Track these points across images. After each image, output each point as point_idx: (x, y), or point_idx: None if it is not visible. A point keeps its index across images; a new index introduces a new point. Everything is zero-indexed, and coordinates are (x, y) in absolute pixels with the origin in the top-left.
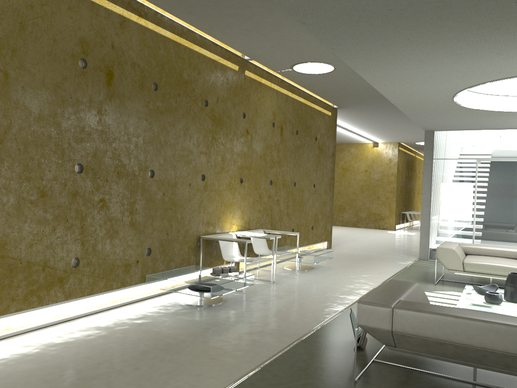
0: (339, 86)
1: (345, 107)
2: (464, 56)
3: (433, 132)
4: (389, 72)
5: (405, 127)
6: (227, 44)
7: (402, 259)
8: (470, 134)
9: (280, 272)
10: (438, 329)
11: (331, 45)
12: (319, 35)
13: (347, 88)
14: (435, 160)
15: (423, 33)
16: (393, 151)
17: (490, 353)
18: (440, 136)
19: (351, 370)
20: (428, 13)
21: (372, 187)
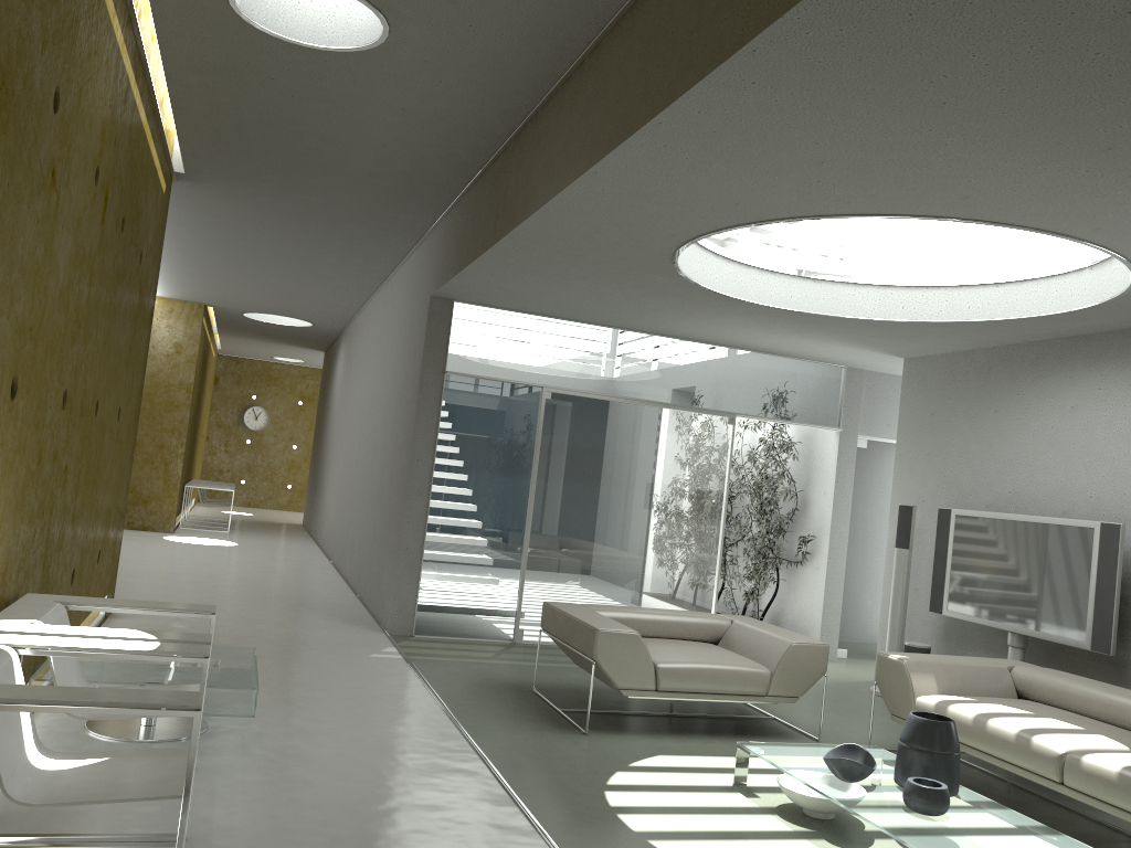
0: (294, 108)
1: (204, 180)
2: (1040, 130)
3: (452, 304)
4: (783, 108)
5: (284, 271)
6: None
7: (358, 641)
8: (533, 323)
9: None
10: None
11: None
12: None
13: (308, 122)
14: (450, 376)
15: None
16: (188, 325)
17: None
18: (465, 317)
19: None
20: None
21: None
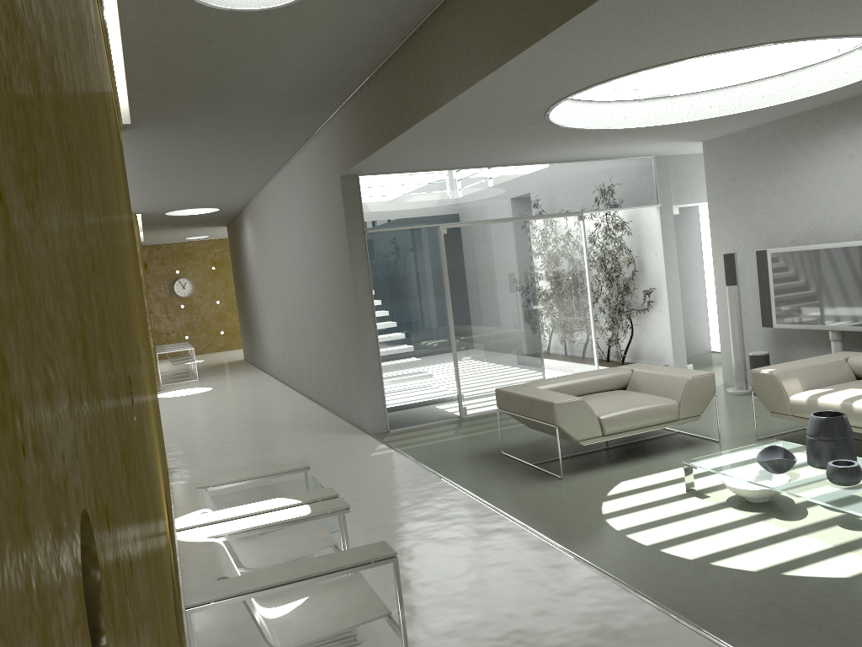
0: (227, 58)
1: (146, 126)
2: None
3: (358, 178)
4: None
5: (202, 176)
6: None
7: (355, 445)
8: (420, 179)
9: None
10: None
11: None
12: None
13: (237, 66)
14: (369, 234)
15: None
16: None
17: None
18: (370, 186)
19: None
20: None
21: None
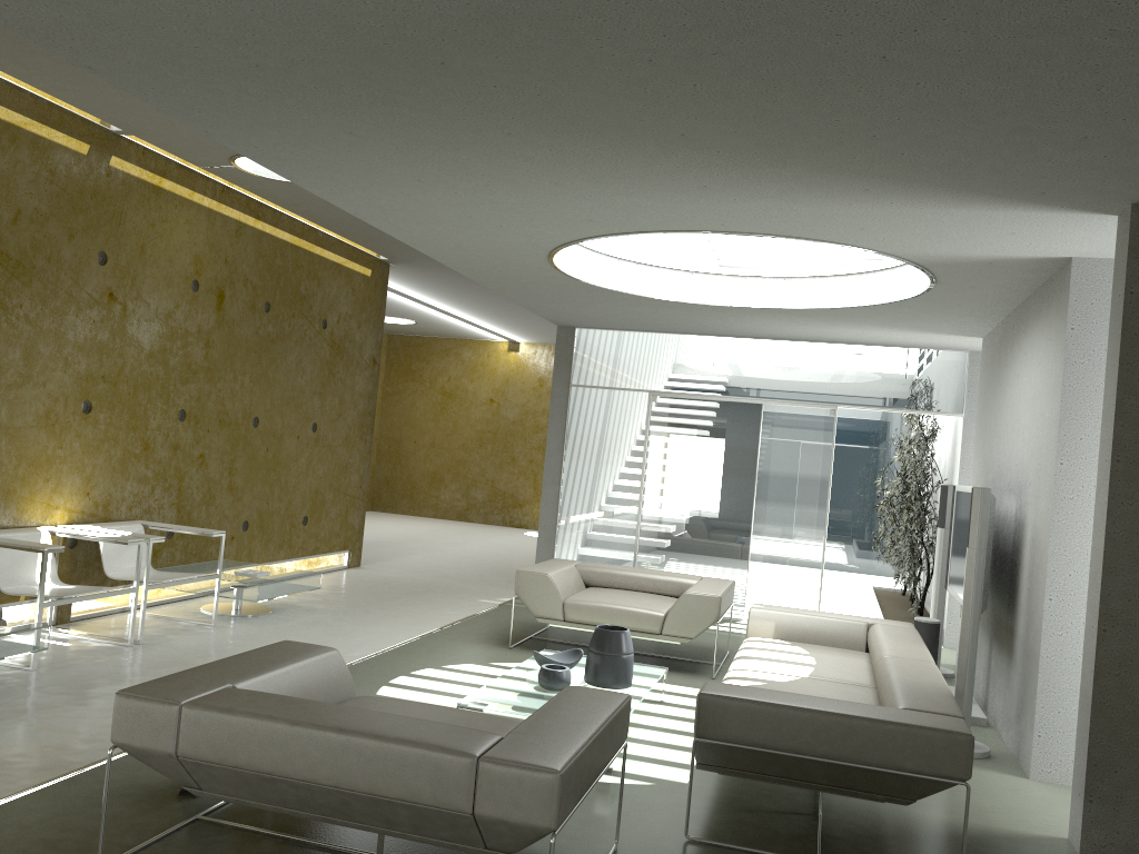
0: None
1: (404, 262)
2: (496, 182)
3: (574, 330)
4: (374, 197)
5: None
6: (47, 92)
7: (494, 593)
8: (641, 339)
9: (180, 619)
10: (259, 750)
11: (197, 125)
12: (150, 98)
13: None
14: (574, 388)
15: (371, 123)
16: (547, 362)
17: (352, 798)
18: (585, 340)
19: (121, 842)
20: (345, 85)
21: (503, 437)
